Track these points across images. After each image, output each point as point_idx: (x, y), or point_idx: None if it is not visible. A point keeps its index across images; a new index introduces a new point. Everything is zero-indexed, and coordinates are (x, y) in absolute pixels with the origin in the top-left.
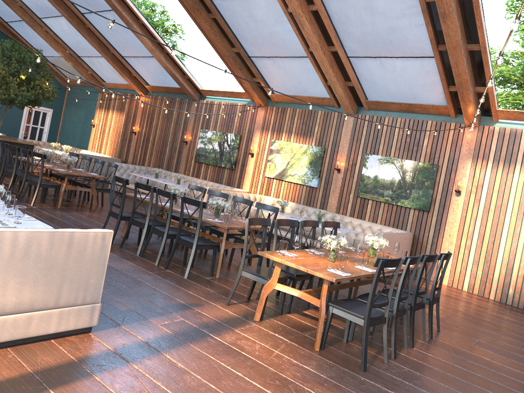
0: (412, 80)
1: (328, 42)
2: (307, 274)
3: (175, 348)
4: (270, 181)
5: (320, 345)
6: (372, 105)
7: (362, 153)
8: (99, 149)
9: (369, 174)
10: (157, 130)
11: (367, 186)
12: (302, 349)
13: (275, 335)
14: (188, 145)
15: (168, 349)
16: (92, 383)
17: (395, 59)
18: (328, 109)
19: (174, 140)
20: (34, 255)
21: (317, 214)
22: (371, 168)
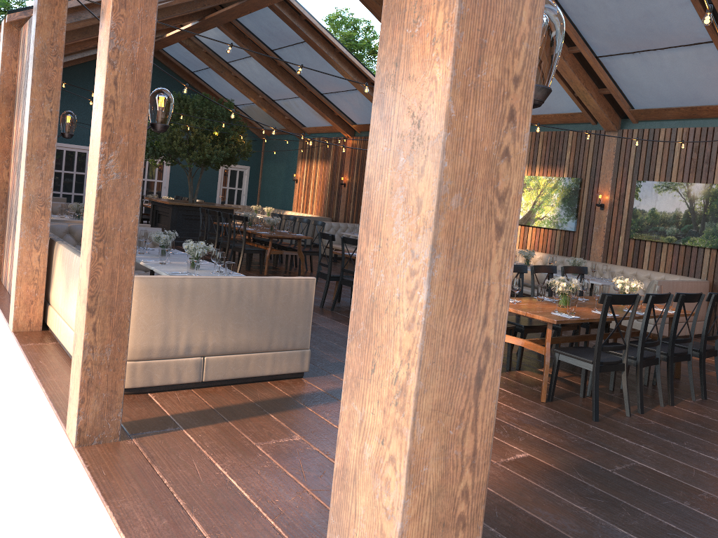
0: (688, 75)
1: (567, 42)
2: (539, 325)
3: None
4: None
5: (548, 397)
6: (640, 115)
7: (632, 180)
8: (304, 209)
9: (644, 208)
10: None
11: (641, 223)
12: (526, 400)
13: None
14: None
15: None
16: (305, 411)
17: (661, 51)
18: (582, 128)
19: None
20: (246, 300)
21: (571, 263)
22: (646, 199)
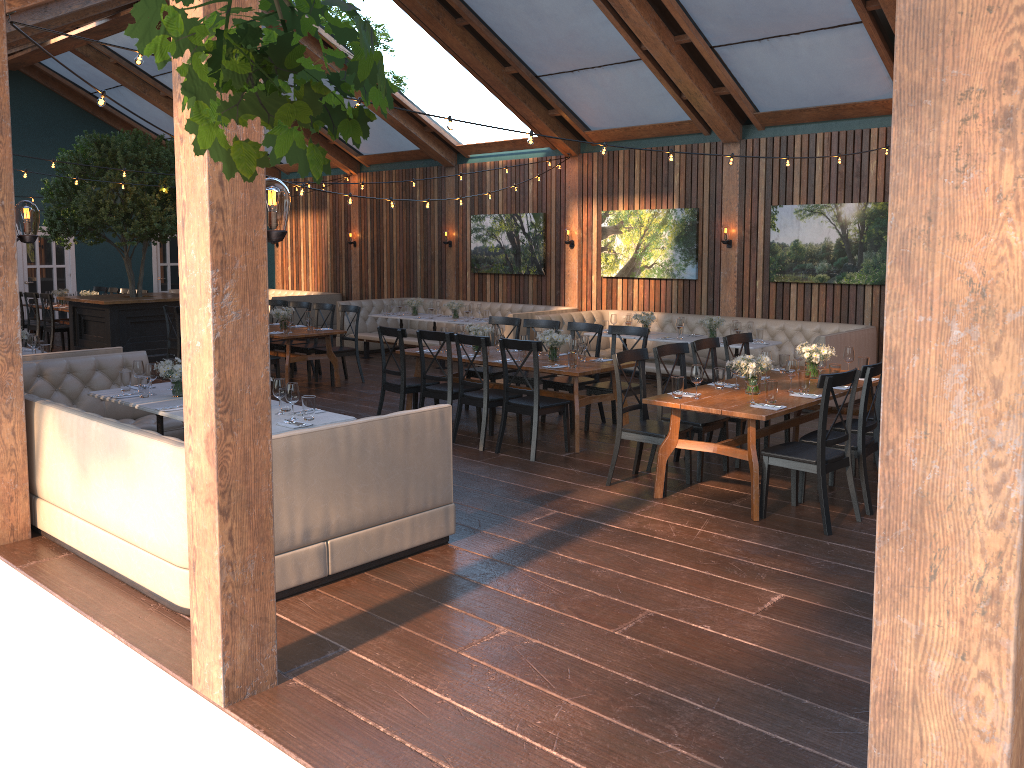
0: (830, 66)
1: (673, 29)
2: (718, 420)
3: (565, 544)
4: (613, 284)
5: (759, 513)
6: (768, 120)
7: (765, 205)
8: (295, 283)
9: (784, 240)
10: (393, 231)
11: (783, 260)
12: (735, 522)
13: (692, 512)
14: (454, 247)
15: (556, 546)
16: (486, 591)
17: (796, 36)
18: (691, 140)
19: (428, 244)
20: (371, 452)
21: (706, 325)
22: (786, 229)
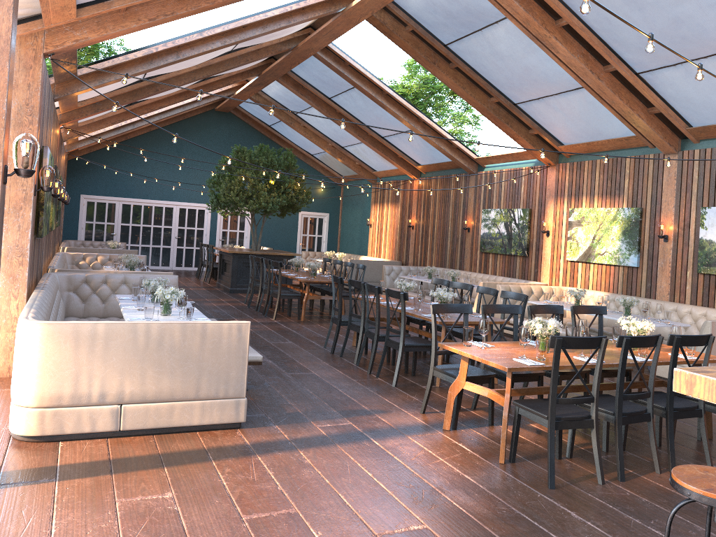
0: None
1: (601, 60)
2: (527, 373)
3: (317, 447)
4: (575, 266)
5: (509, 457)
6: (699, 134)
7: (697, 207)
8: (378, 253)
9: (711, 237)
10: (435, 219)
11: (709, 255)
12: (481, 460)
13: (457, 445)
14: (471, 232)
15: (308, 447)
16: (206, 466)
17: (705, 59)
18: (639, 152)
19: (455, 229)
20: (168, 346)
21: (621, 303)
22: (713, 228)
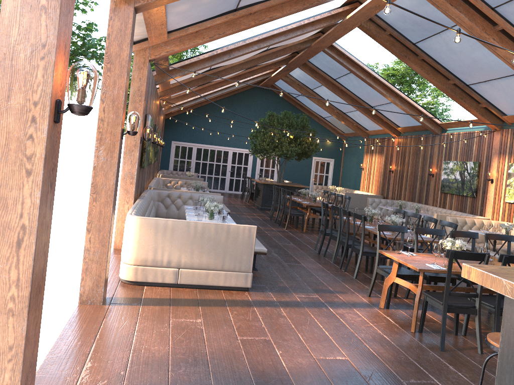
0: None
1: None
2: (443, 277)
3: (292, 307)
4: (511, 207)
5: (418, 329)
6: None
7: None
8: (367, 189)
9: None
10: (409, 166)
11: None
12: (399, 328)
13: (385, 317)
14: (434, 177)
15: (286, 306)
16: (223, 308)
17: None
18: None
19: (423, 174)
20: (207, 236)
21: None
22: None
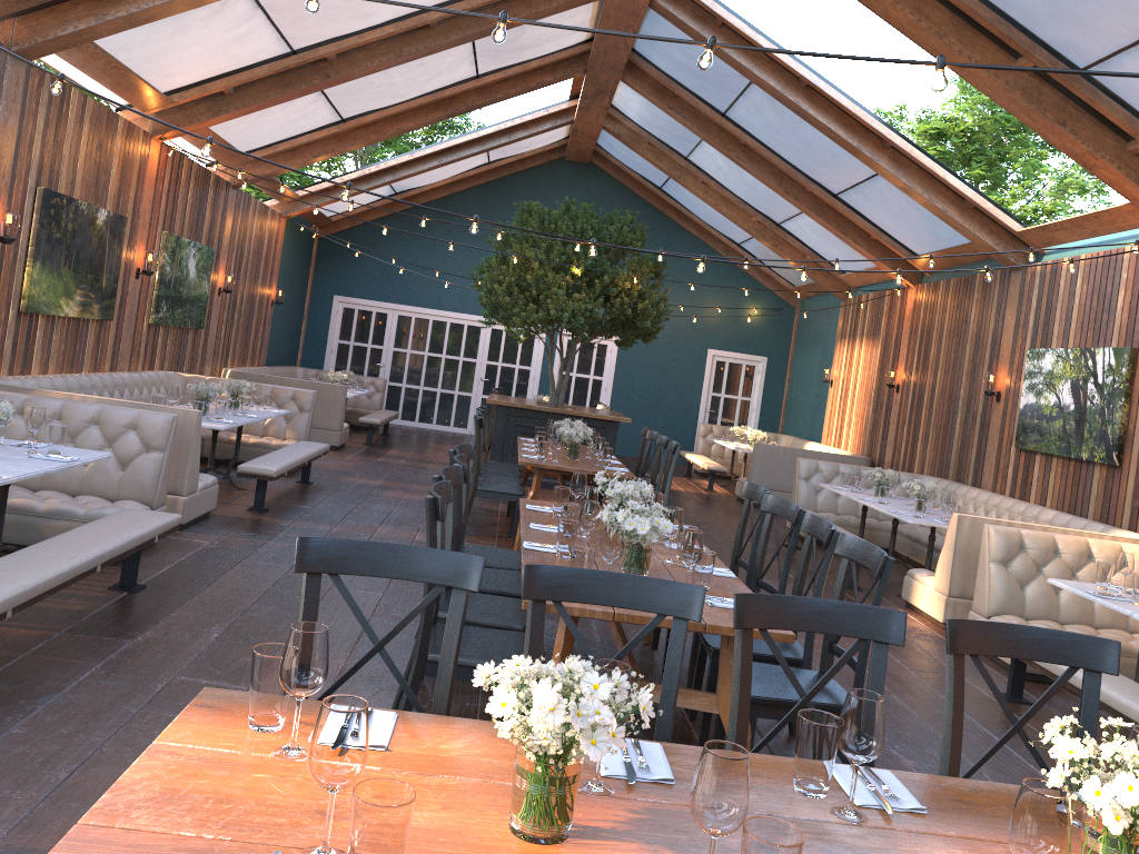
0: None
1: None
2: None
3: None
4: None
5: None
6: None
7: None
8: (837, 438)
9: None
10: (938, 371)
11: None
12: None
13: None
14: (1002, 403)
15: None
16: None
17: None
18: None
19: (972, 394)
20: None
21: None
22: None
